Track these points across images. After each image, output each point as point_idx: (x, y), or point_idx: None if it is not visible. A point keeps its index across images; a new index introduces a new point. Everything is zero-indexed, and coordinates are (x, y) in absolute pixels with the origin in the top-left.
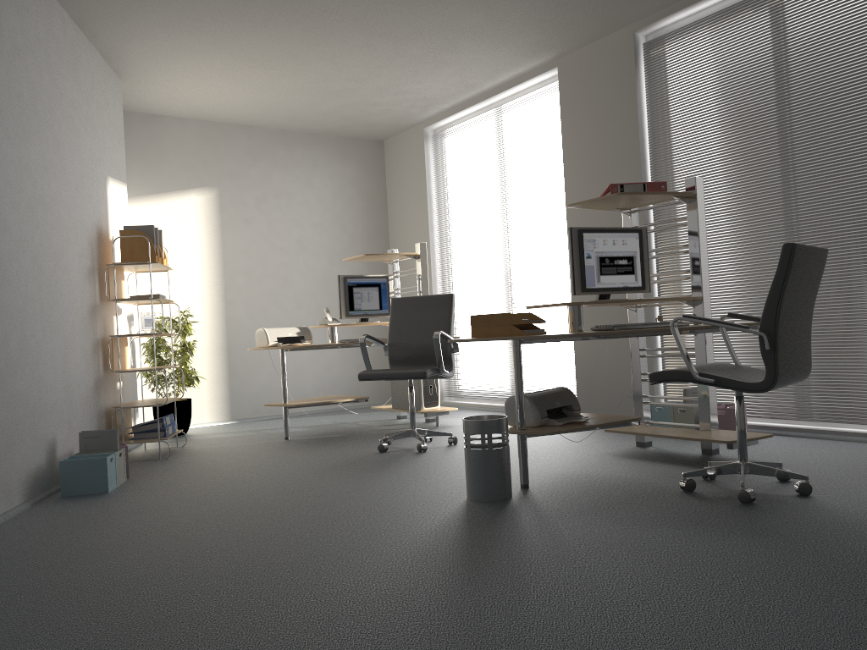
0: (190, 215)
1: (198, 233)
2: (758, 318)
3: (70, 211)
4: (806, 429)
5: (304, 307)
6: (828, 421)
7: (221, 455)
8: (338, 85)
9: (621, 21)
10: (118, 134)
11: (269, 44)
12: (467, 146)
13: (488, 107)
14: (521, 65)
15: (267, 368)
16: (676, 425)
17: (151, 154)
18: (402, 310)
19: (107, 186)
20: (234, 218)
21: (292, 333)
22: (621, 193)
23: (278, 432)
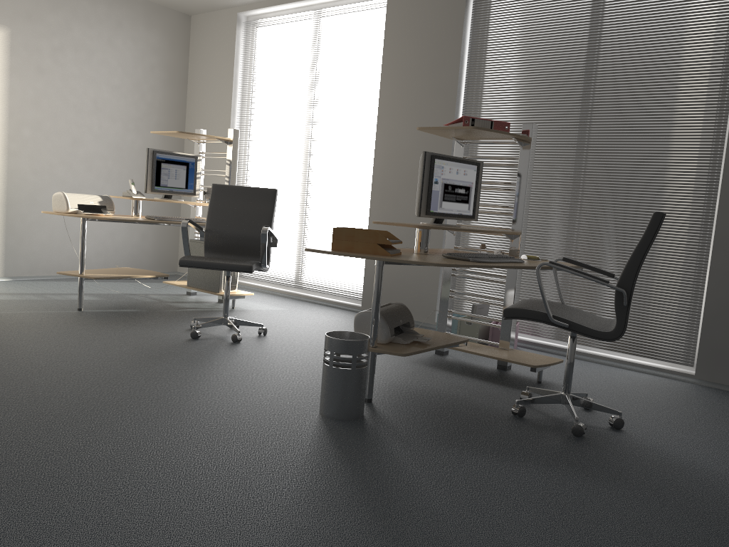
0: None
1: None
2: (589, 266)
3: None
4: (566, 349)
5: (93, 170)
6: (584, 344)
7: (11, 327)
8: None
9: None
10: None
11: None
12: (282, 41)
13: (309, 7)
14: None
15: (49, 228)
16: (475, 340)
17: None
18: (223, 197)
19: None
20: (26, 65)
21: (94, 201)
22: (476, 127)
23: (65, 299)
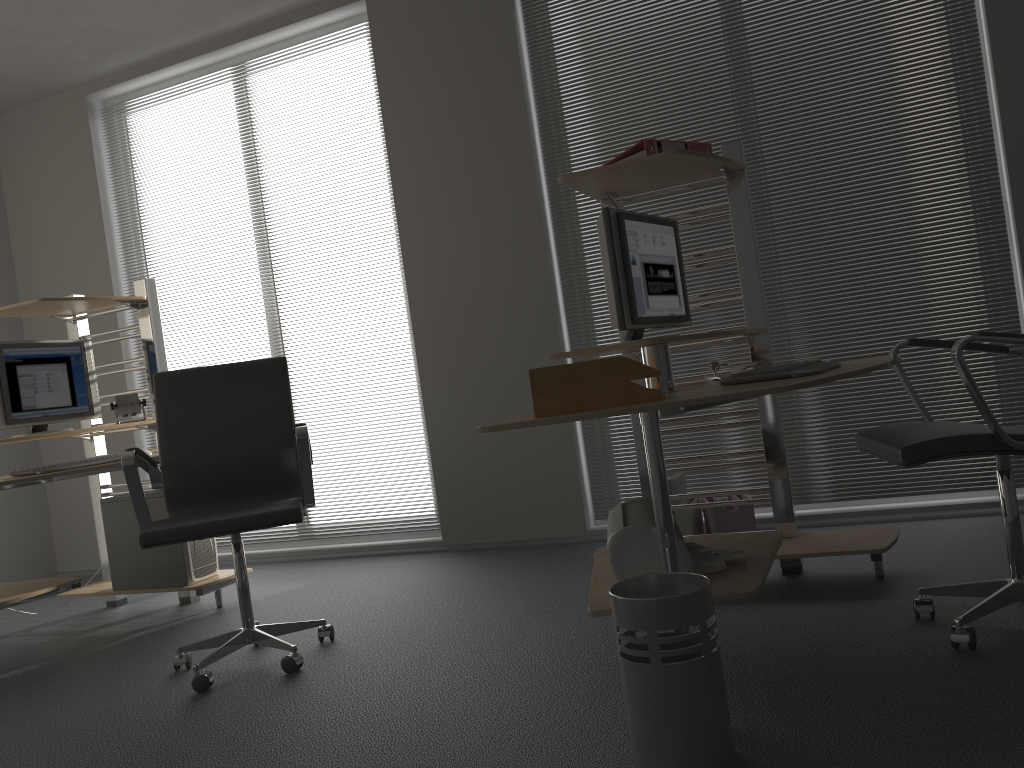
0: None
1: None
2: None
3: None
4: (831, 514)
5: None
6: (854, 498)
7: None
8: None
9: None
10: None
11: None
12: (184, 127)
13: (220, 64)
14: None
15: None
16: None
17: None
18: (183, 394)
19: None
20: None
21: None
22: (679, 151)
23: None
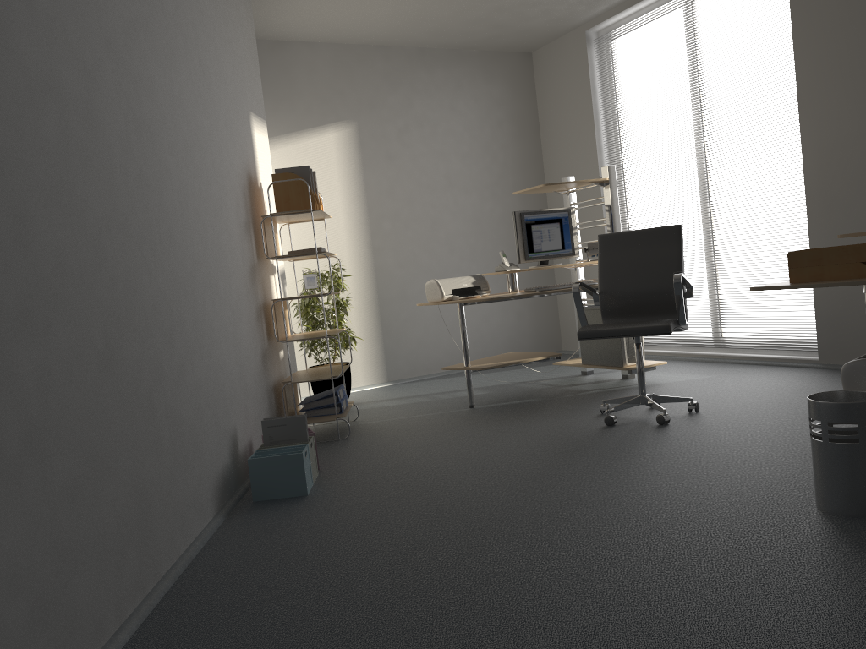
0: (328, 154)
1: (338, 174)
2: None
3: (223, 153)
4: None
5: (456, 251)
6: None
7: (409, 433)
8: None
9: None
10: (253, 63)
11: None
12: (647, 46)
13: None
14: None
15: (422, 322)
16: None
17: (282, 87)
18: (614, 249)
19: (250, 124)
20: (376, 155)
21: (467, 283)
22: None
23: (453, 397)
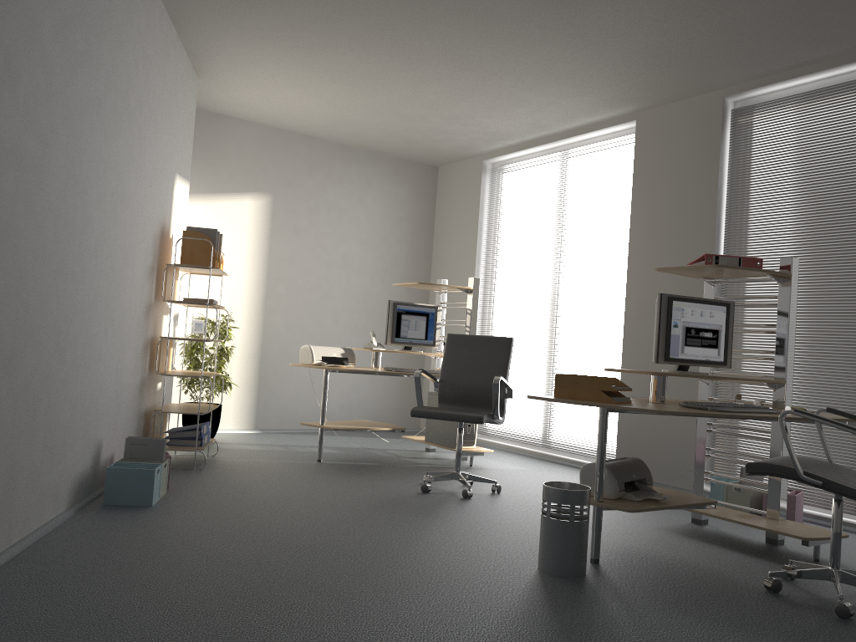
0: (241, 218)
1: (247, 237)
2: None
3: (143, 207)
4: None
5: (340, 324)
6: None
7: (257, 473)
8: (411, 110)
9: (712, 85)
10: (189, 132)
11: (356, 62)
12: (527, 185)
13: (554, 149)
14: (599, 114)
15: (297, 381)
16: (738, 507)
17: (212, 153)
18: (458, 347)
19: (174, 184)
20: (285, 227)
21: (337, 353)
22: (718, 265)
23: (307, 450)
